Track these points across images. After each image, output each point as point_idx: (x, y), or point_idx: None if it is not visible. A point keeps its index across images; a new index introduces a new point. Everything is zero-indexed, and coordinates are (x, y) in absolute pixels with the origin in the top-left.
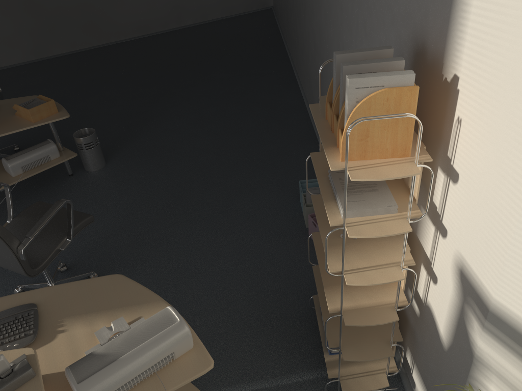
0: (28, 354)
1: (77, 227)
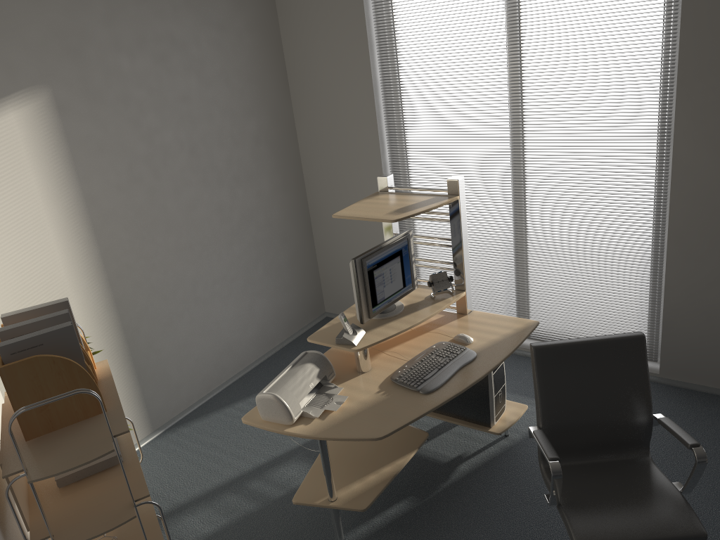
0: (354, 347)
1: (564, 518)
